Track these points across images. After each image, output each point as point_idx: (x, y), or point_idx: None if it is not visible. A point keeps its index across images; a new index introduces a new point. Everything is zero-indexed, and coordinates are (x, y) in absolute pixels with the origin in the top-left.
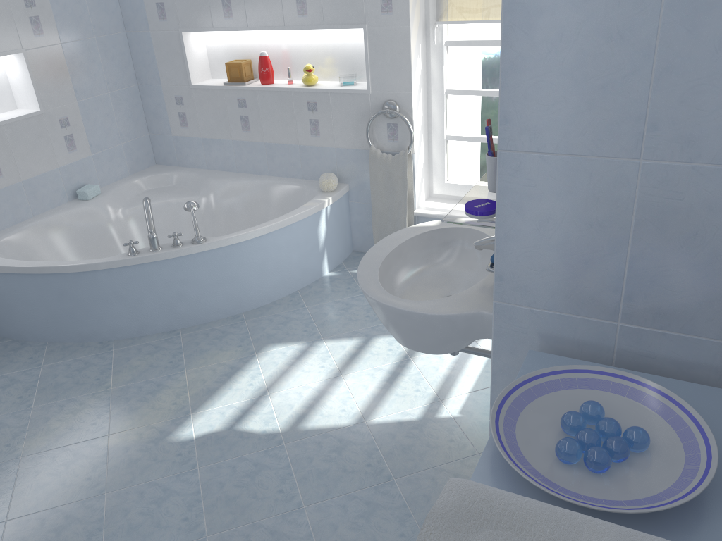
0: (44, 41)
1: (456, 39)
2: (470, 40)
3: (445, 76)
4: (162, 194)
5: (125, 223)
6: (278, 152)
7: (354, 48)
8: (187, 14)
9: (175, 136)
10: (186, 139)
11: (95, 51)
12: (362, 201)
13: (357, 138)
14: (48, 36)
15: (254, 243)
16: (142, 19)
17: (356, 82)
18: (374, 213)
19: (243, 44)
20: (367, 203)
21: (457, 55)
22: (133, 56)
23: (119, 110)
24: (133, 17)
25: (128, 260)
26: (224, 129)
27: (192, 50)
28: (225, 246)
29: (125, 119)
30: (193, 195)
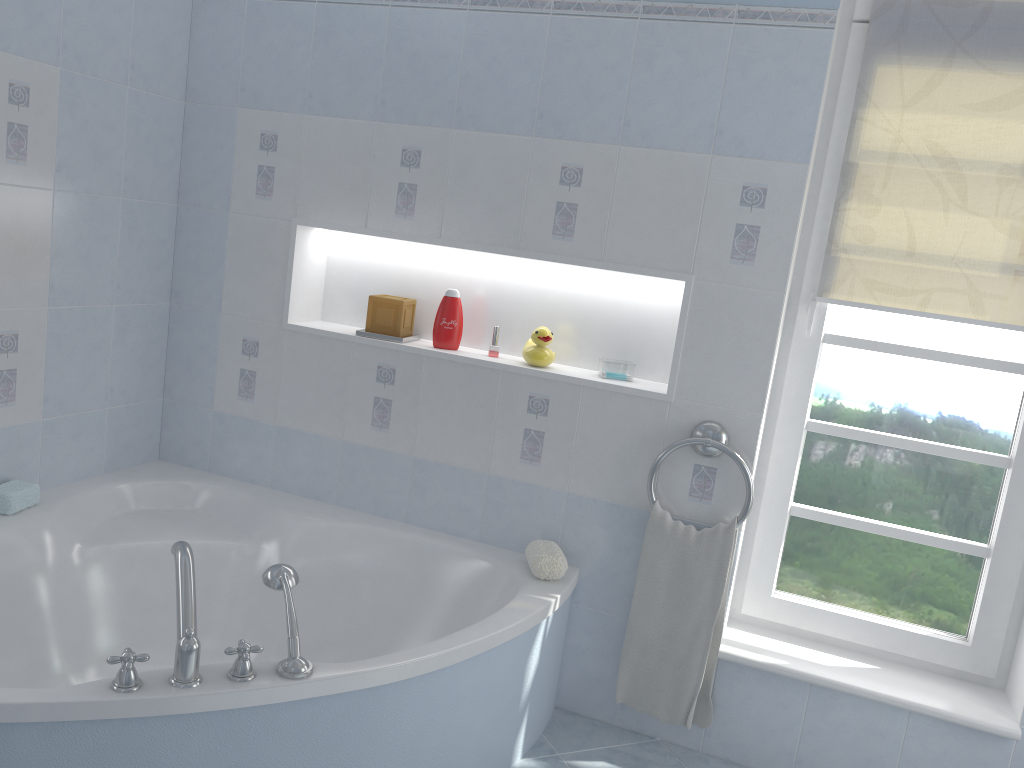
0: (21, 176)
1: (847, 335)
2: (876, 341)
3: (812, 396)
4: (169, 524)
5: (78, 579)
6: (439, 480)
7: (633, 316)
8: (318, 195)
9: (219, 412)
10: (242, 421)
11: (113, 222)
12: (601, 607)
13: (620, 481)
14: (33, 168)
15: (413, 687)
16: (221, 188)
17: (633, 377)
18: (631, 638)
19: (406, 270)
20: (612, 614)
21: (844, 362)
22: (179, 250)
23: (123, 342)
24: (203, 182)
25: (111, 706)
26: (332, 418)
27: (304, 261)
28: (353, 689)
29: (129, 362)
30: (238, 538)
